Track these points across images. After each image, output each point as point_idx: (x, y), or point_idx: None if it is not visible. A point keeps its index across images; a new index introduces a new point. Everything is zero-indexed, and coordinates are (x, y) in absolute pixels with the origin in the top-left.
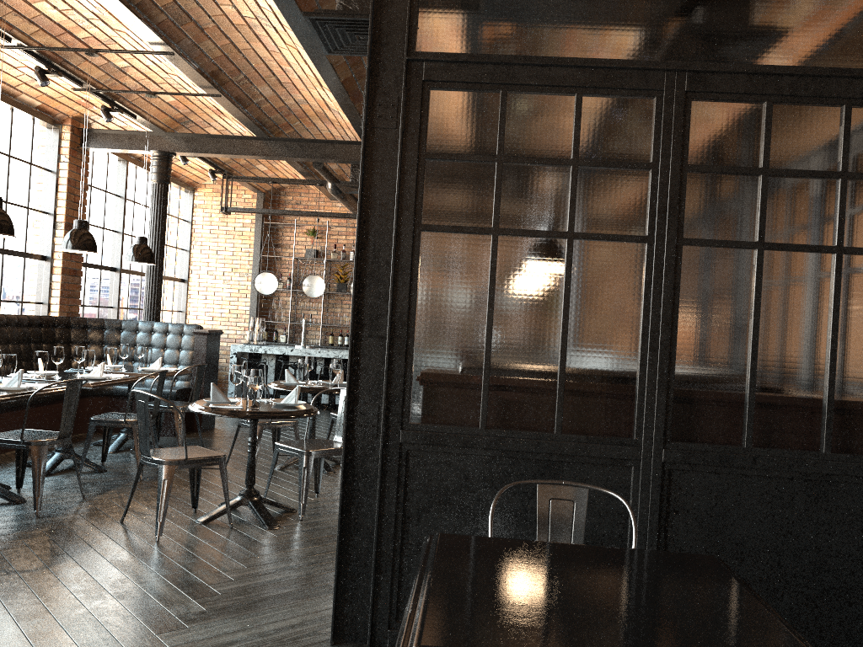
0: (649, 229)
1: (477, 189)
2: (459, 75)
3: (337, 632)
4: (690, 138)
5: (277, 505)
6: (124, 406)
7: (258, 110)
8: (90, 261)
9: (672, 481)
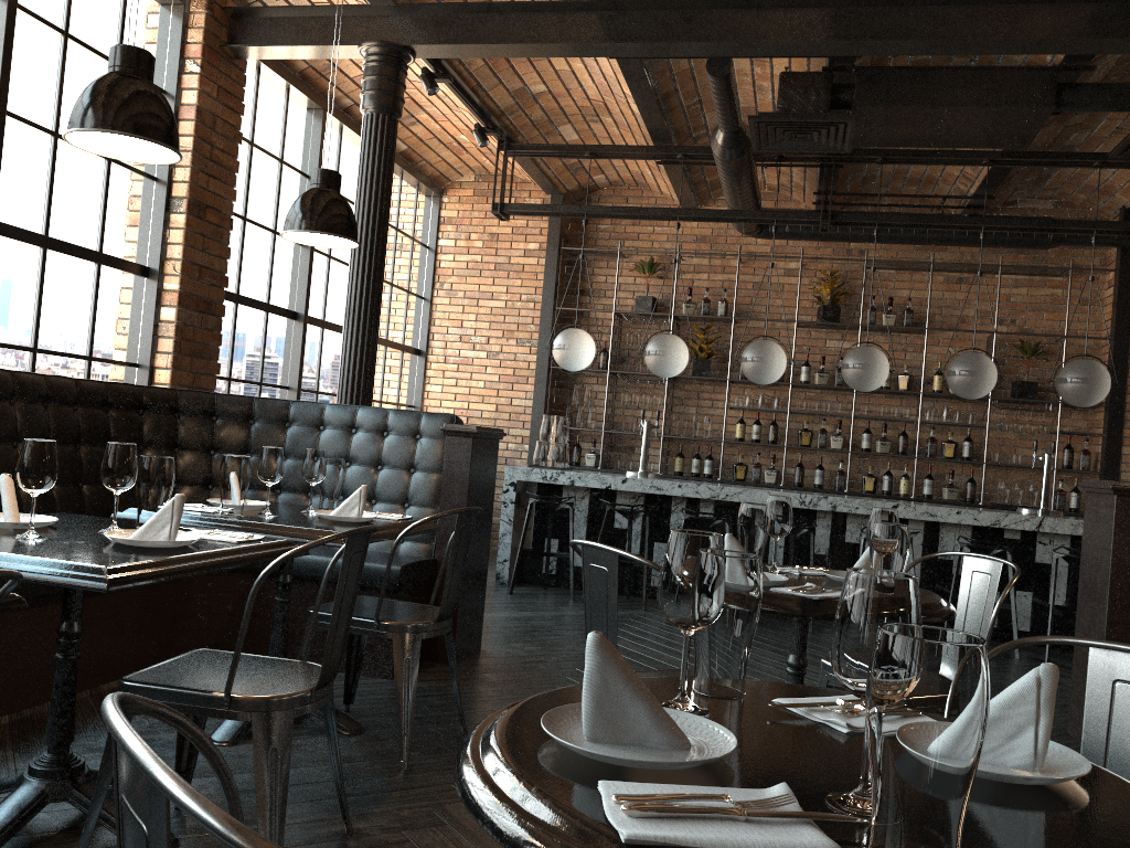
0: None
1: None
2: None
3: None
4: None
5: None
6: None
7: None
8: (246, 293)
9: None
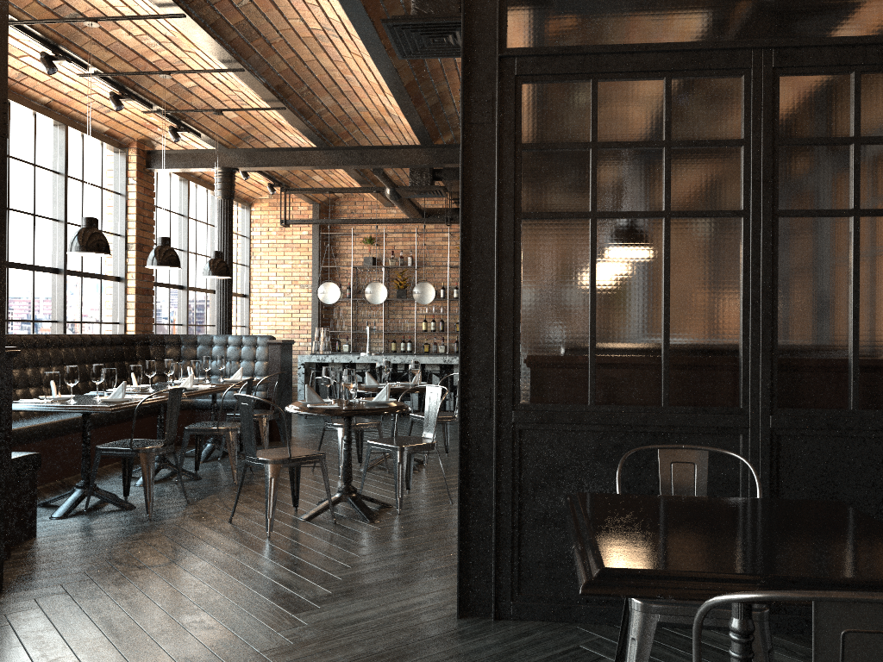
0: (744, 203)
1: (573, 175)
2: (550, 67)
3: (462, 606)
4: (780, 113)
5: (374, 500)
6: (205, 418)
7: (319, 121)
8: (159, 280)
9: (780, 446)
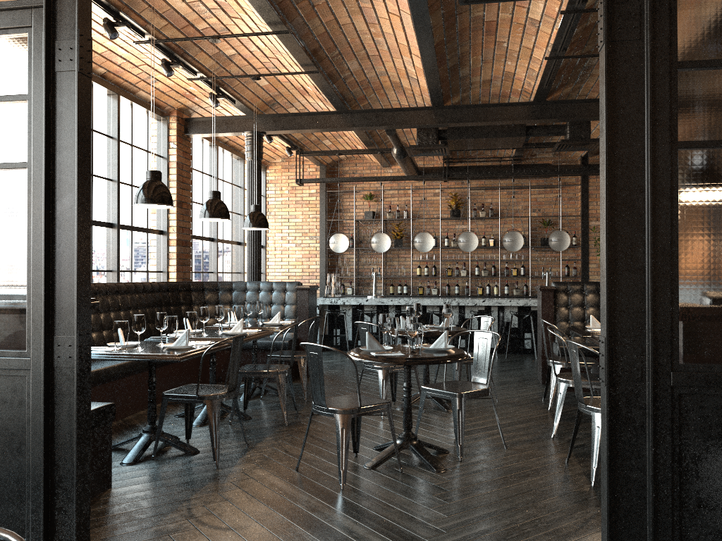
0: None
1: None
2: None
3: None
4: None
5: (432, 446)
6: (243, 357)
7: (343, 85)
8: (194, 233)
9: None
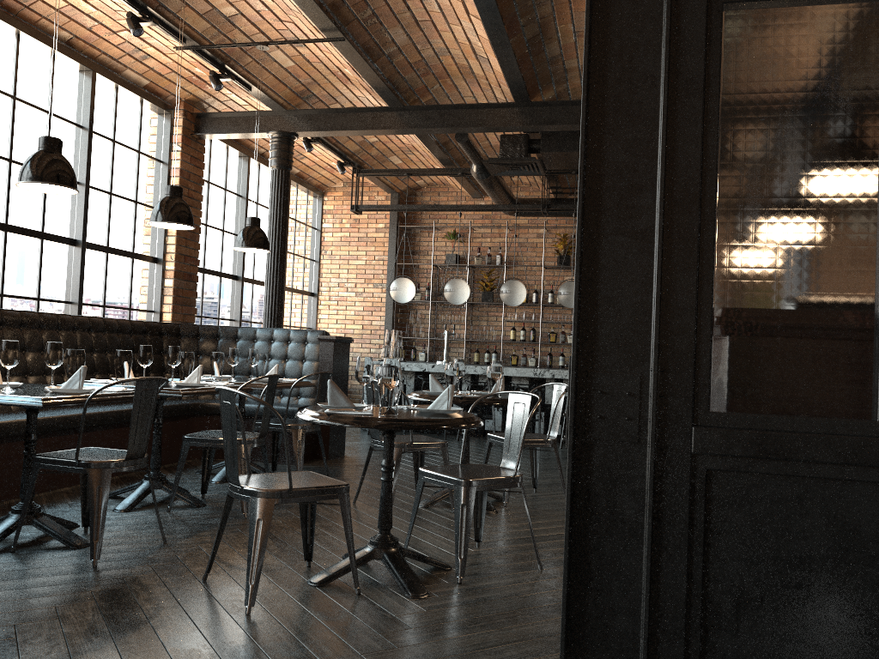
0: None
1: None
2: None
3: None
4: None
5: (424, 559)
6: None
7: (390, 66)
8: (208, 267)
9: None
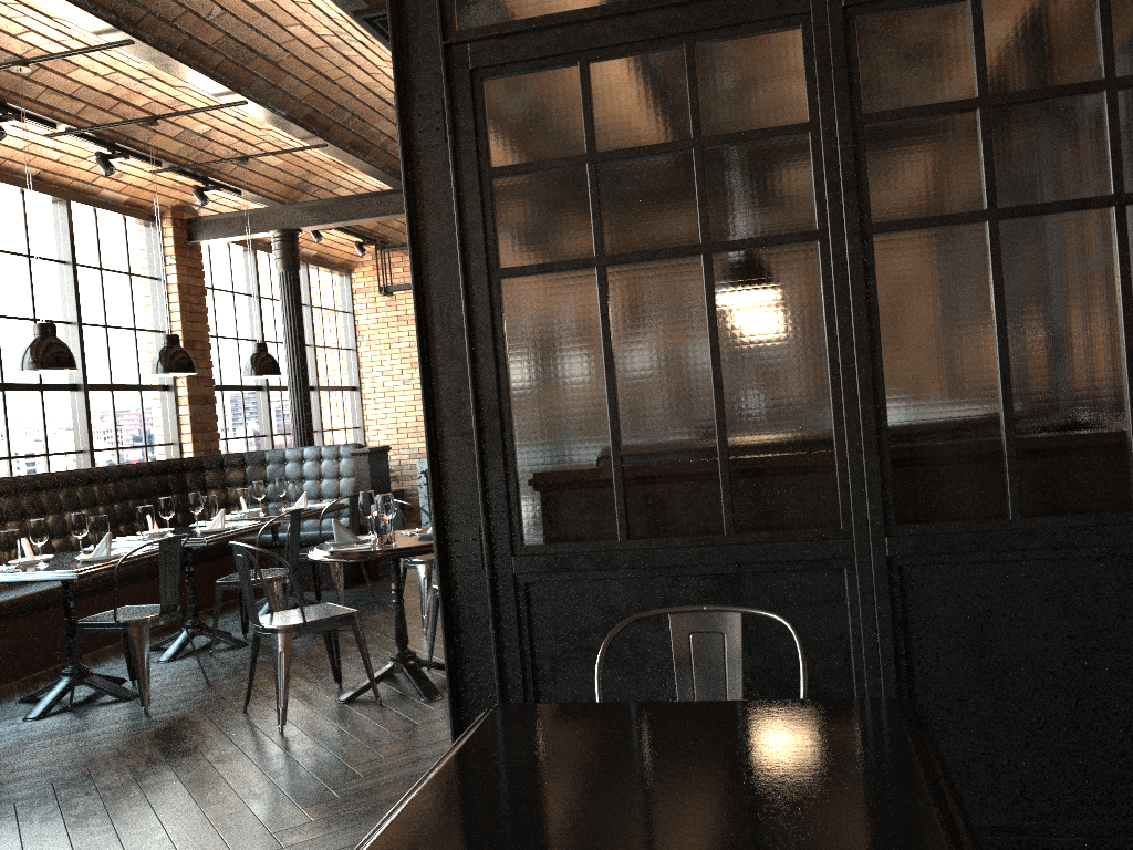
0: (819, 220)
1: (567, 206)
2: (518, 52)
3: None
4: (862, 75)
5: (443, 667)
6: None
7: (384, 155)
8: (226, 382)
9: (907, 582)
